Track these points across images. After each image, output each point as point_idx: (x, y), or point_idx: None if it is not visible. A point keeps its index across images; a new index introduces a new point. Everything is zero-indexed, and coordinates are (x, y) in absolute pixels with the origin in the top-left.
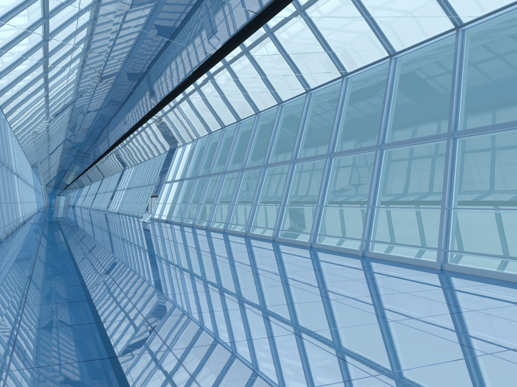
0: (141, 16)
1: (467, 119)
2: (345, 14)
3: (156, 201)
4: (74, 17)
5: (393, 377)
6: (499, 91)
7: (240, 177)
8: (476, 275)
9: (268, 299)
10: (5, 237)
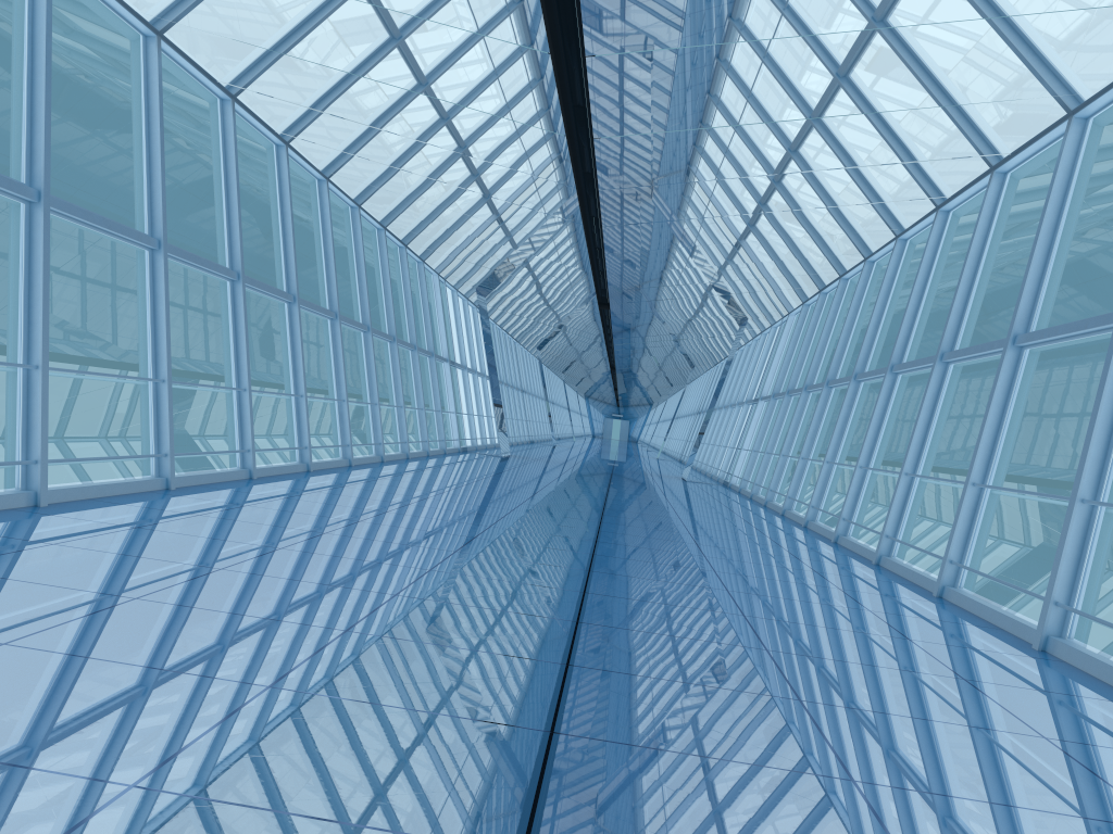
0: (412, 74)
1: None
2: (754, 34)
3: (702, 440)
4: (344, 84)
5: (287, 696)
6: None
7: (822, 399)
8: (1096, 677)
9: (470, 596)
10: (374, 462)
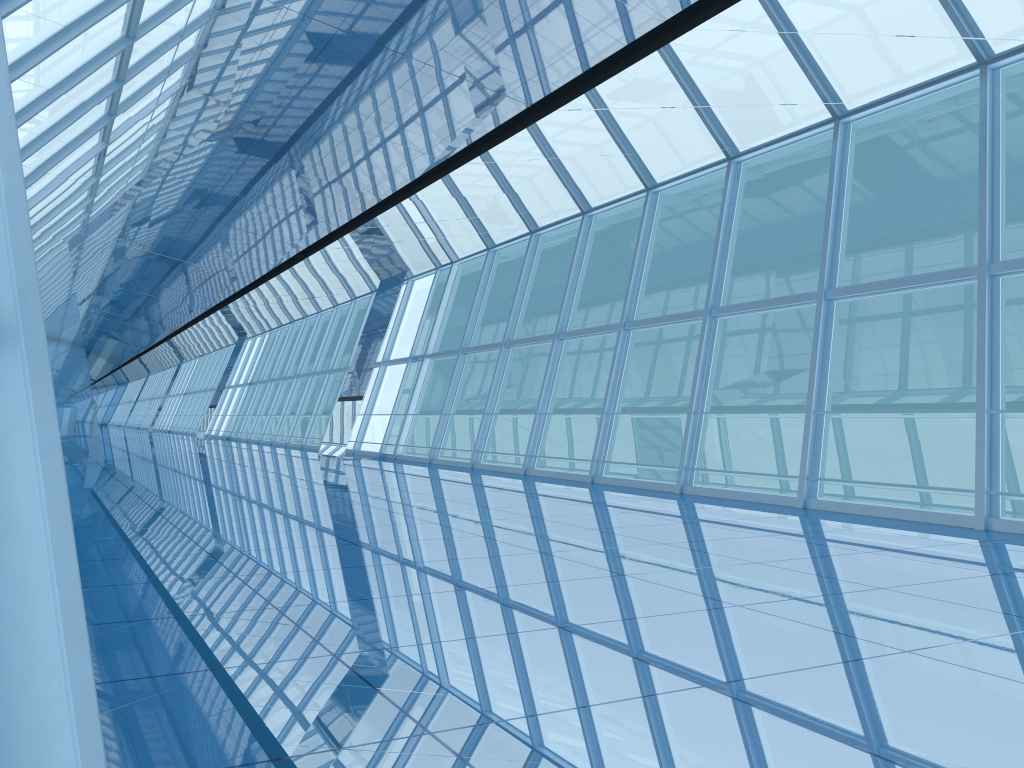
0: None
1: (953, 240)
2: None
3: (360, 409)
4: None
5: None
6: (1013, 184)
7: (620, 343)
8: None
9: None
10: None
